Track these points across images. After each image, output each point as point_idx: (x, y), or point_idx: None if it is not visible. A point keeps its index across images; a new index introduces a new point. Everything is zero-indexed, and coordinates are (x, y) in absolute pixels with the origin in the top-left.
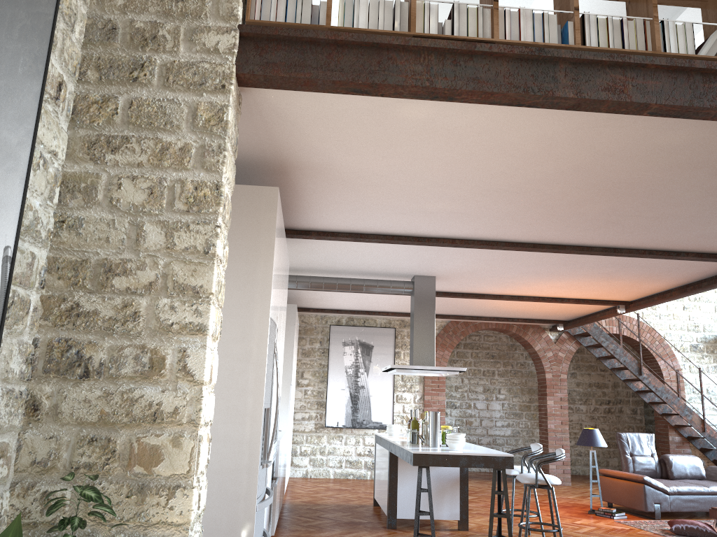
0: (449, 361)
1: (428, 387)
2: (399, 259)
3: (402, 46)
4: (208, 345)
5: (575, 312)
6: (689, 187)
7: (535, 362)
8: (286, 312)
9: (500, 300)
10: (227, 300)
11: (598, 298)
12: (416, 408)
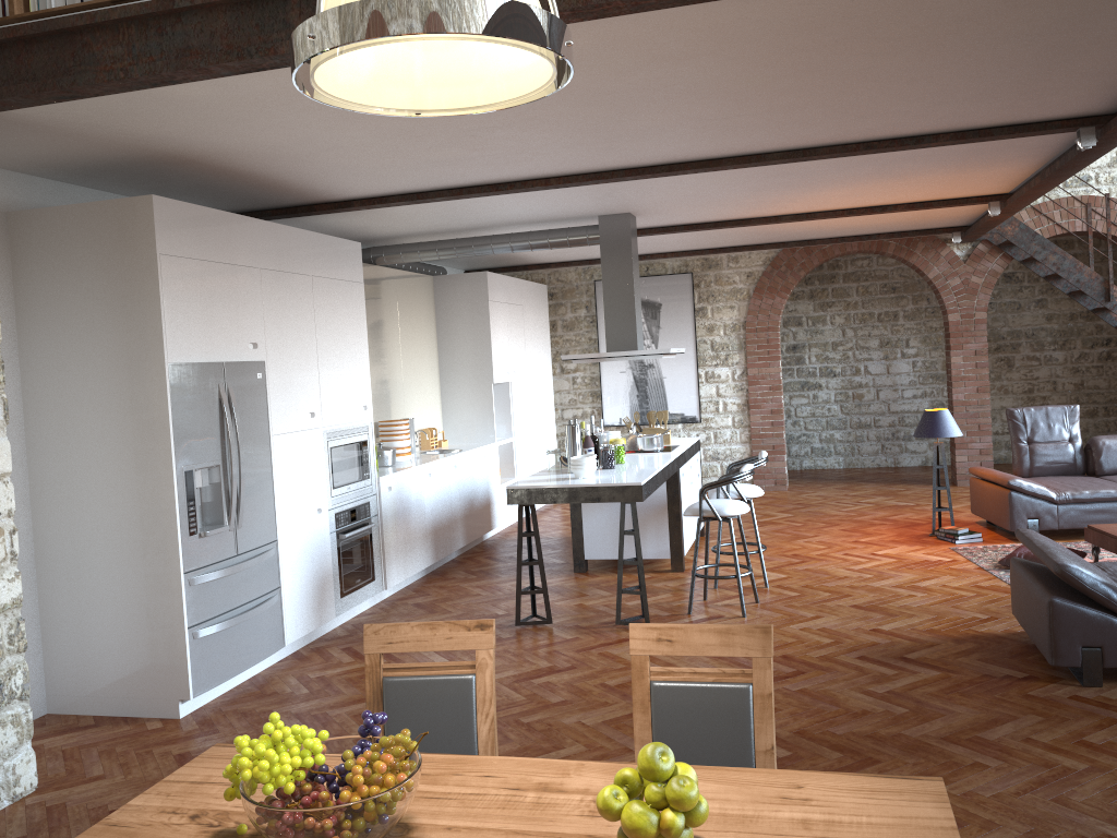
0: (819, 306)
1: (753, 356)
2: (533, 205)
3: (92, 25)
4: None
5: (953, 215)
6: (733, 77)
7: (937, 297)
8: (359, 312)
9: (782, 223)
10: (119, 349)
11: (944, 197)
12: (737, 389)
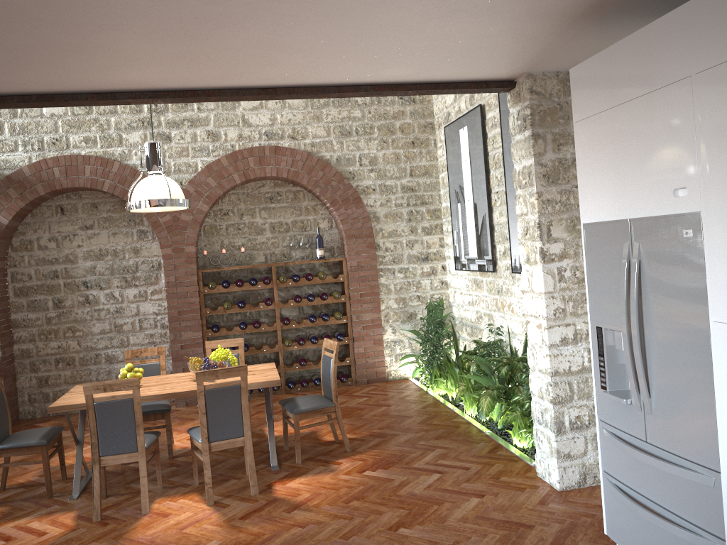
0: None
1: None
2: None
3: None
4: (526, 268)
5: None
6: None
7: None
8: None
9: None
10: None
11: None
12: None
